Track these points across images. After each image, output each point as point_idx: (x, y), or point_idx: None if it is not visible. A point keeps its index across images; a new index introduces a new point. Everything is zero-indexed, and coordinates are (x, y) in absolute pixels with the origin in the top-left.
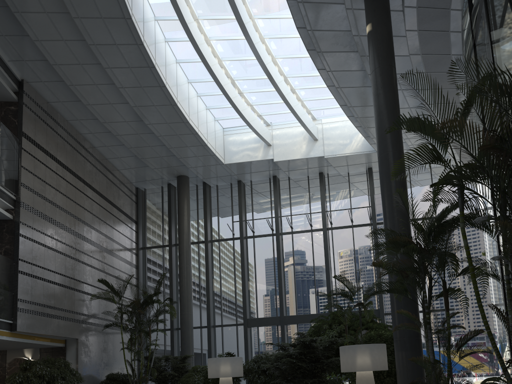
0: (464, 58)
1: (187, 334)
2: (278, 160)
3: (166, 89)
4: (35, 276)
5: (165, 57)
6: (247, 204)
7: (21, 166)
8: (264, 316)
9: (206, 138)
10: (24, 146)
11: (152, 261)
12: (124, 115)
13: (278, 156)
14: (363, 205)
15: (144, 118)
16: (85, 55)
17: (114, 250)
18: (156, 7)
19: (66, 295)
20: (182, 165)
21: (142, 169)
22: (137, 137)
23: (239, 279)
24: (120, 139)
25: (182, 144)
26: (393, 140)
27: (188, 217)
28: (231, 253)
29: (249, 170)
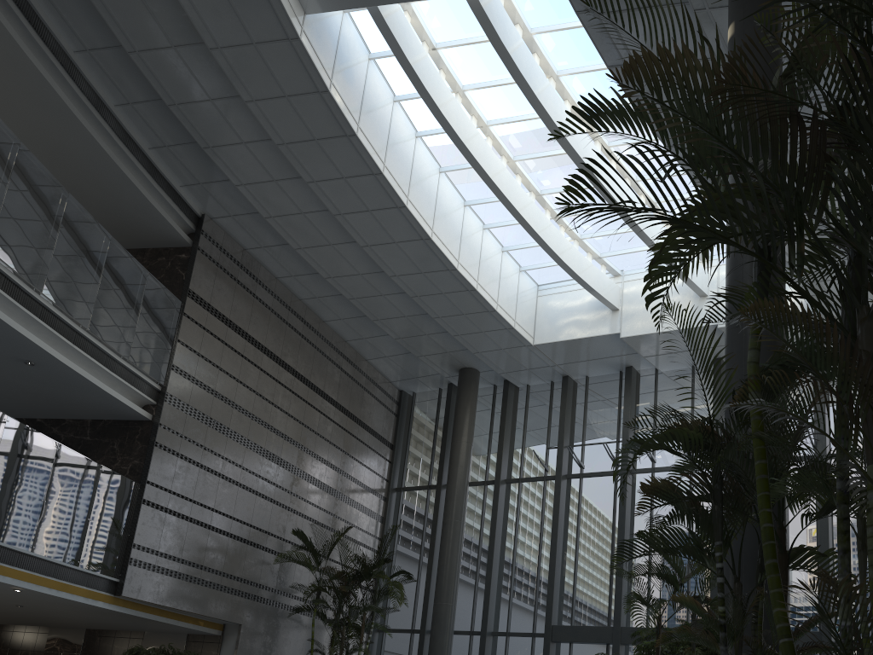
0: None
1: (440, 641)
2: (629, 335)
3: (407, 211)
4: (174, 512)
5: (411, 161)
6: (576, 417)
7: (178, 341)
8: (584, 623)
9: (496, 298)
10: (188, 311)
11: (409, 512)
12: (355, 264)
13: (629, 328)
14: None
15: (384, 265)
16: (277, 165)
17: (340, 487)
18: (394, 80)
19: (229, 550)
20: (464, 349)
21: (403, 358)
22: (382, 300)
23: (547, 552)
24: (357, 305)
25: (453, 310)
26: None
27: (469, 437)
28: (538, 503)
29: (579, 357)
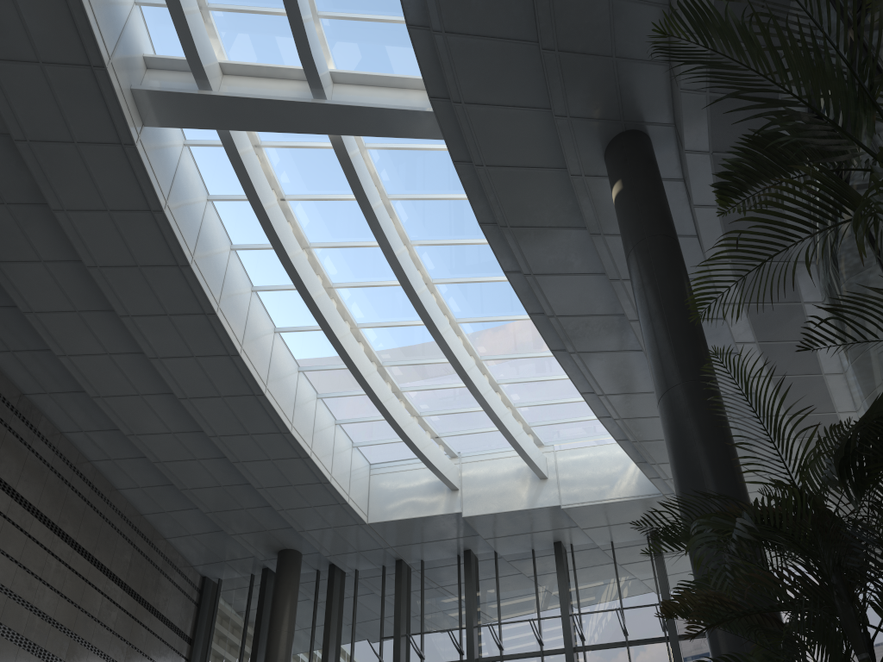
0: (820, 262)
1: None
2: (471, 515)
3: (240, 360)
4: None
5: (247, 312)
6: (413, 603)
7: None
8: None
9: (330, 470)
10: None
11: None
12: (167, 420)
13: (471, 507)
14: (647, 601)
15: (204, 423)
16: (84, 293)
17: None
18: (233, 227)
19: None
20: (287, 527)
21: (211, 537)
22: (195, 466)
23: None
24: (163, 470)
25: (281, 479)
26: (690, 360)
27: (290, 626)
28: None
29: (416, 538)
